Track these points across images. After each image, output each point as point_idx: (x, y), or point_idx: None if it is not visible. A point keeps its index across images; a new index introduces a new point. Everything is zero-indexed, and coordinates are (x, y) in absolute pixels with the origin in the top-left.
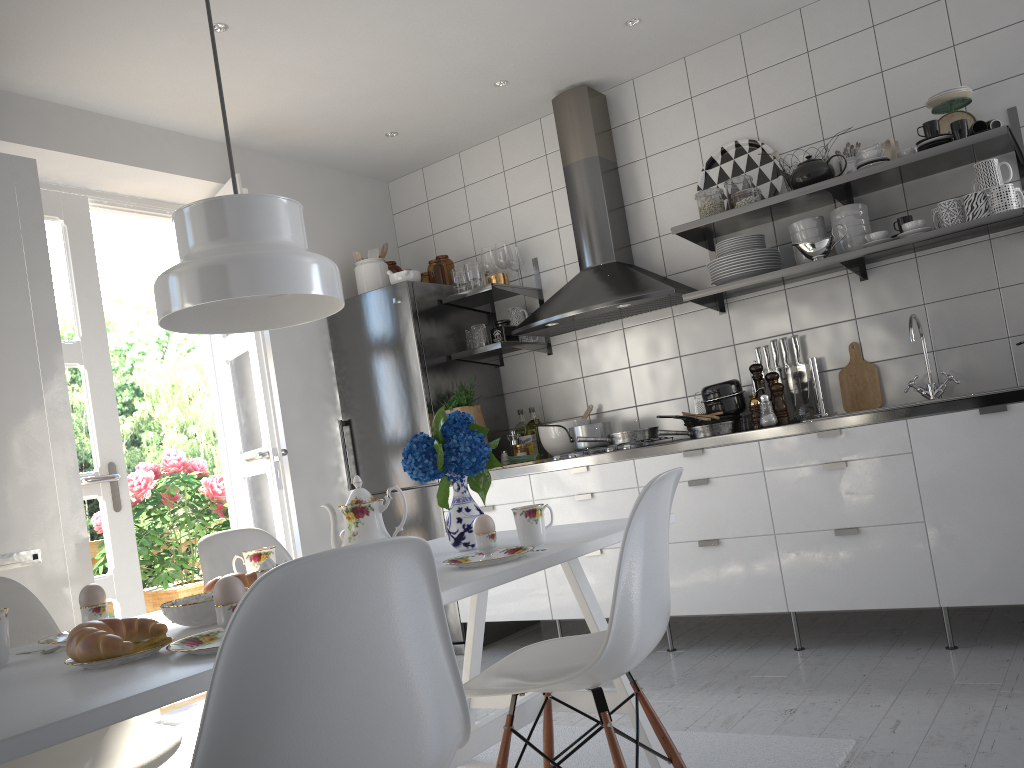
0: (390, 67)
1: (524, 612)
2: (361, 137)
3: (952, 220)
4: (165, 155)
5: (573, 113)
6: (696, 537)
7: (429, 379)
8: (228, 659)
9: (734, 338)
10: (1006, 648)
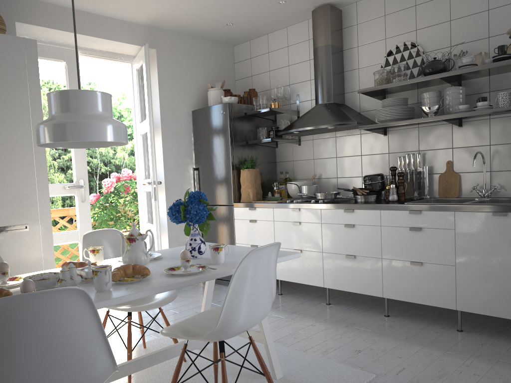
0: None
1: None
2: (214, 25)
3: (503, 104)
4: (114, 32)
5: (321, 20)
6: (345, 252)
7: (234, 153)
8: None
9: (389, 149)
10: (486, 336)
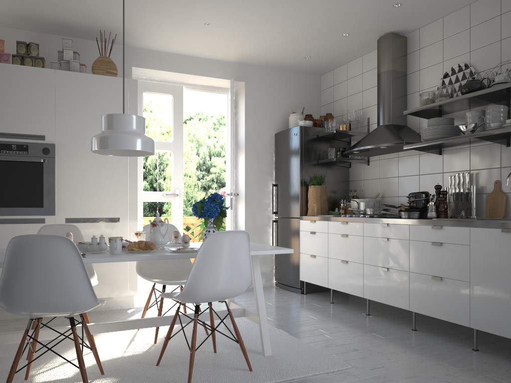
0: (287, 32)
1: (319, 281)
2: (294, 58)
3: None
4: (208, 69)
5: (383, 47)
6: (380, 265)
7: (303, 171)
8: (8, 257)
9: (443, 169)
10: (498, 358)
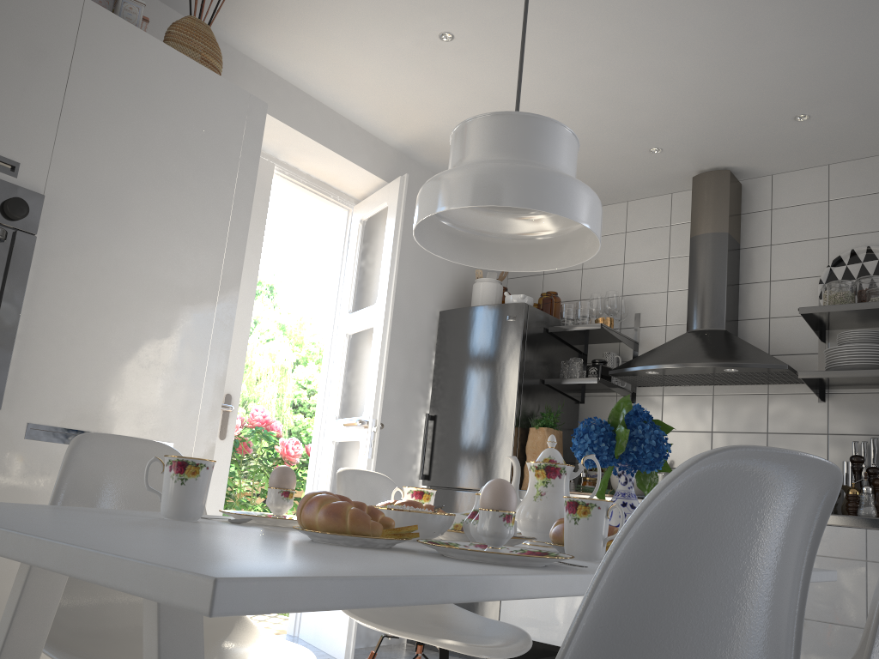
0: (569, 111)
1: None
2: None
3: None
4: (350, 145)
5: (712, 191)
6: None
7: (522, 395)
8: (620, 556)
9: (829, 427)
10: None
